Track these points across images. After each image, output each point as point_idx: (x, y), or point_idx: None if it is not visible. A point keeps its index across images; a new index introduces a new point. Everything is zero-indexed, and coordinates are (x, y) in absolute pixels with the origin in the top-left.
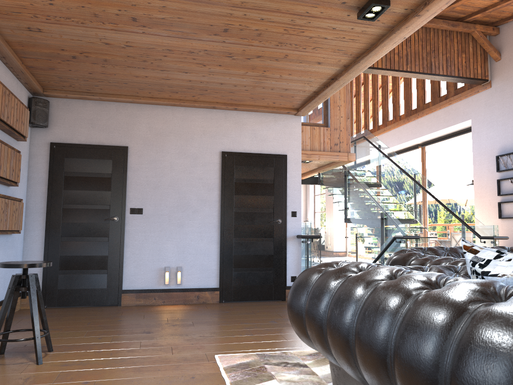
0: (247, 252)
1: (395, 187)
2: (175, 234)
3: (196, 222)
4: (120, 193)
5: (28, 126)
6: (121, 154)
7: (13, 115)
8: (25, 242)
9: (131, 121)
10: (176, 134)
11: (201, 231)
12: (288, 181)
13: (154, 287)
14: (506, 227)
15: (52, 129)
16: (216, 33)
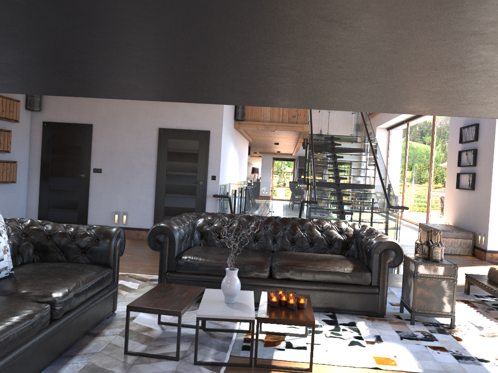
0: (175, 205)
1: (368, 153)
2: (123, 188)
3: (138, 180)
4: (86, 157)
5: (28, 110)
6: (87, 129)
7: None
8: (28, 188)
9: (95, 105)
10: (126, 115)
11: (142, 187)
12: (210, 152)
13: (108, 224)
14: (460, 198)
15: (44, 112)
16: None
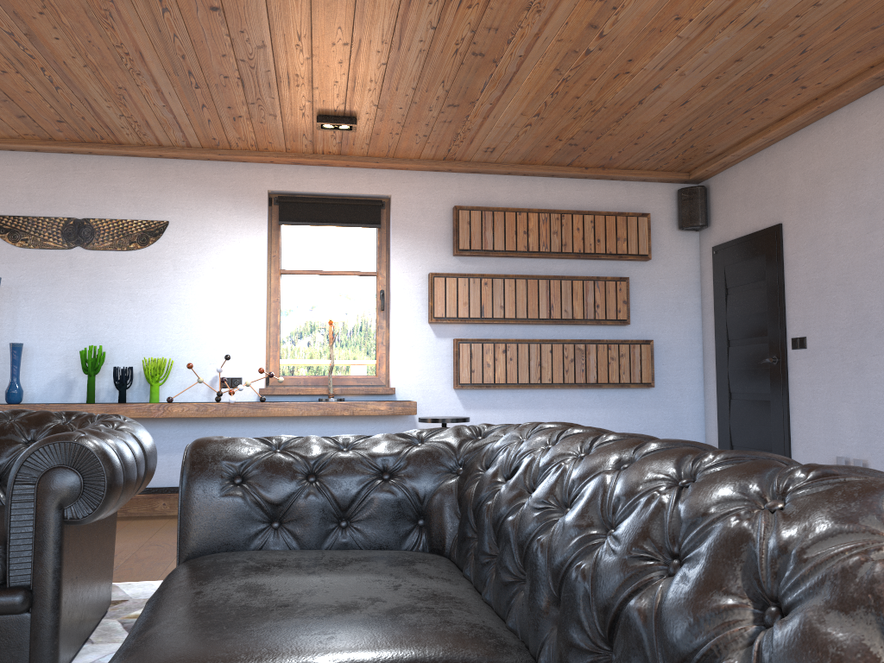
0: None
1: None
2: (852, 387)
3: (882, 359)
4: (776, 312)
5: (689, 231)
6: (773, 240)
7: (584, 237)
8: (705, 401)
9: (782, 173)
10: (839, 171)
11: None
12: None
13: None
14: None
15: (713, 226)
16: (488, 61)
